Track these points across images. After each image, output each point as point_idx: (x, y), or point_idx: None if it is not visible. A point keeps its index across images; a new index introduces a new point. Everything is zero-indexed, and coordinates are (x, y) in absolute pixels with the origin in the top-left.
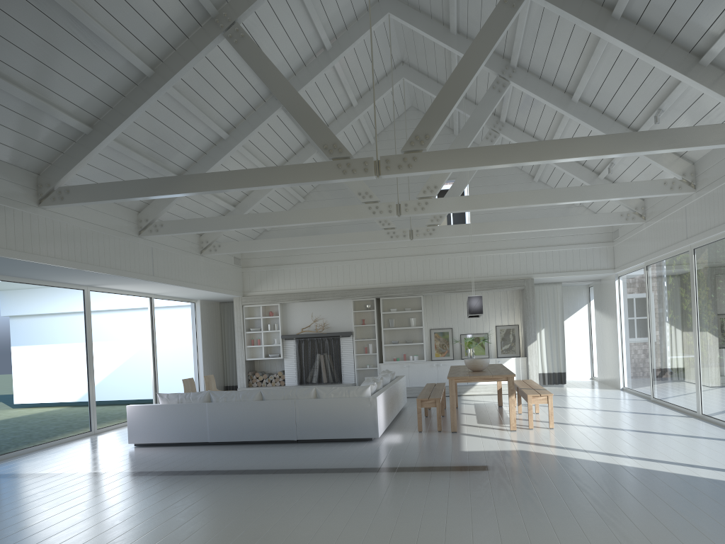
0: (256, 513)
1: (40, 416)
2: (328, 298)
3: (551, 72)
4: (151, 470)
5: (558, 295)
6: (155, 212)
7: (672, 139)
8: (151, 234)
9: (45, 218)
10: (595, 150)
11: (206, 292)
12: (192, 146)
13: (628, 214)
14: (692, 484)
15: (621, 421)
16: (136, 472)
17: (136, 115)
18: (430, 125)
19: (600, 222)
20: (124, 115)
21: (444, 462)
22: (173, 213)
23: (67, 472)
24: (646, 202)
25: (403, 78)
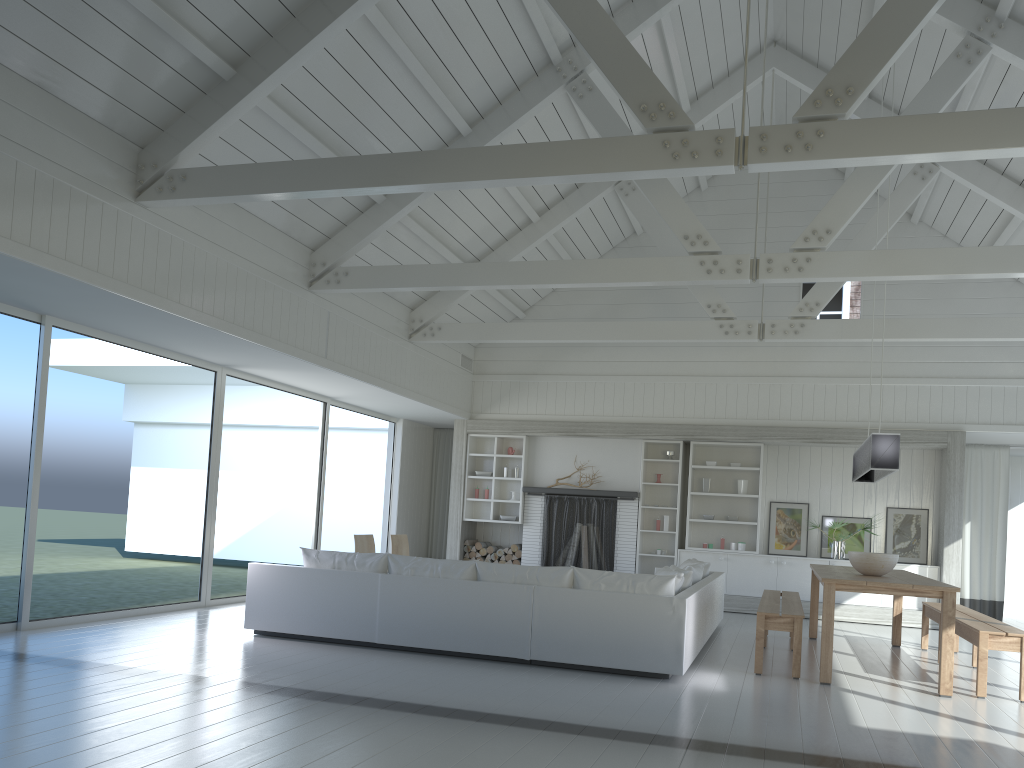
0: None
1: (151, 571)
2: (605, 434)
3: None
4: (259, 682)
5: (1001, 467)
6: (338, 251)
7: None
8: (327, 288)
9: (145, 224)
10: None
11: (411, 402)
12: (409, 141)
13: None
14: None
15: None
16: (232, 681)
17: (312, 50)
18: (859, 69)
19: None
20: (290, 48)
21: (826, 746)
22: (370, 263)
23: (118, 665)
24: None
25: (772, 68)
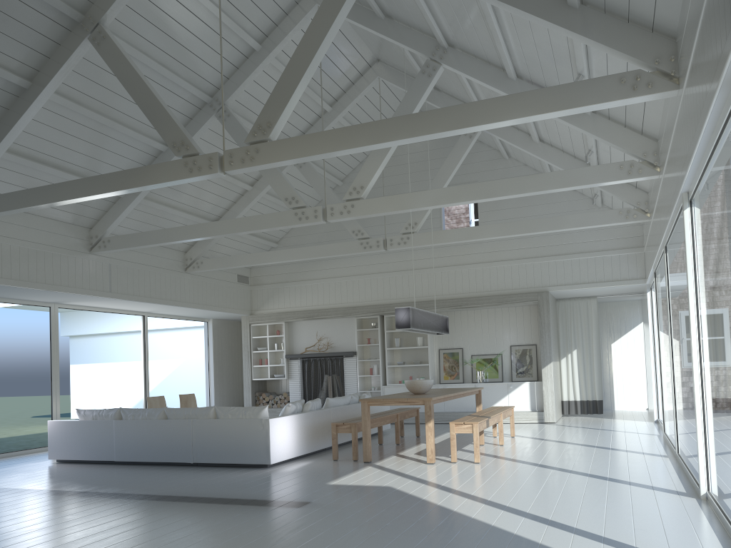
0: None
1: None
2: (331, 316)
3: (478, 47)
4: (8, 487)
5: (592, 311)
6: (104, 228)
7: (537, 103)
8: (100, 250)
9: None
10: (446, 124)
11: (196, 309)
12: (127, 159)
13: (628, 211)
14: (481, 543)
15: (573, 458)
16: None
17: (20, 127)
18: (273, 112)
19: (595, 221)
20: (7, 128)
21: (280, 495)
22: (138, 230)
23: None
24: (649, 195)
25: (378, 77)
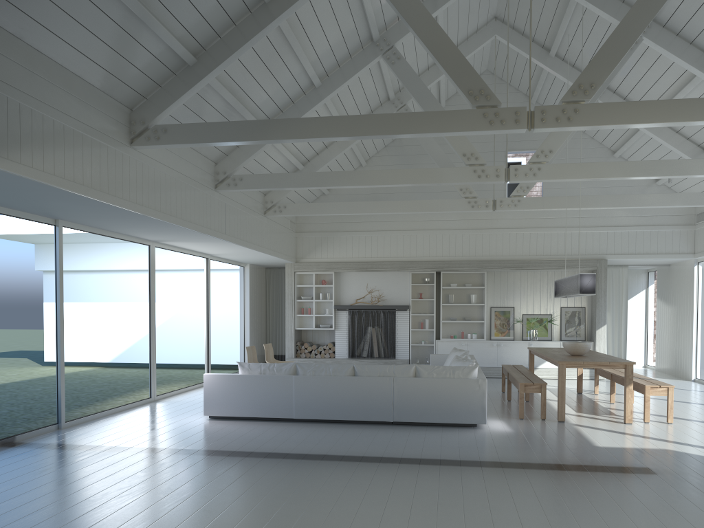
0: (427, 518)
1: (75, 376)
2: (386, 269)
3: (697, 28)
4: (251, 450)
5: (623, 279)
6: (234, 164)
7: None
8: (228, 188)
9: (135, 160)
10: None
11: (265, 255)
12: (283, 92)
13: None
14: None
15: None
16: (235, 451)
17: (248, 46)
18: (598, 73)
19: (703, 201)
20: (234, 45)
21: (591, 459)
22: (247, 168)
23: (154, 447)
24: None
25: (495, 35)
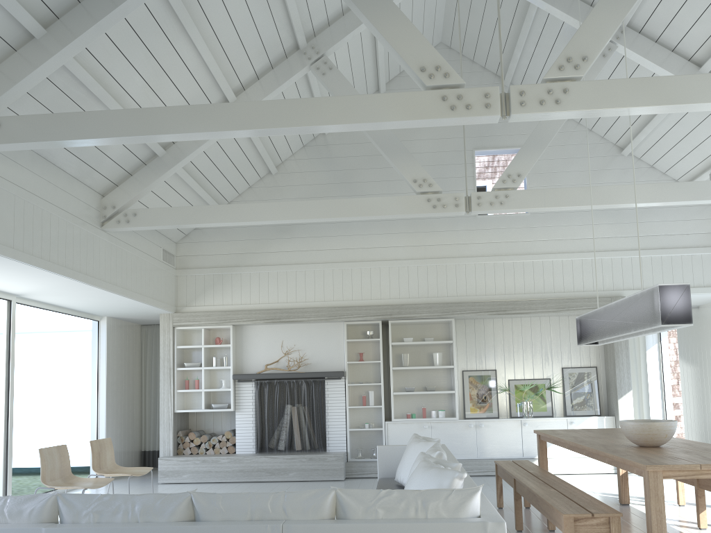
0: None
1: None
2: (309, 319)
3: None
4: None
5: None
6: None
7: None
8: None
9: None
10: None
11: (109, 295)
12: None
13: None
14: None
15: None
16: None
17: None
18: None
19: None
20: None
21: None
22: None
23: None
24: None
25: None
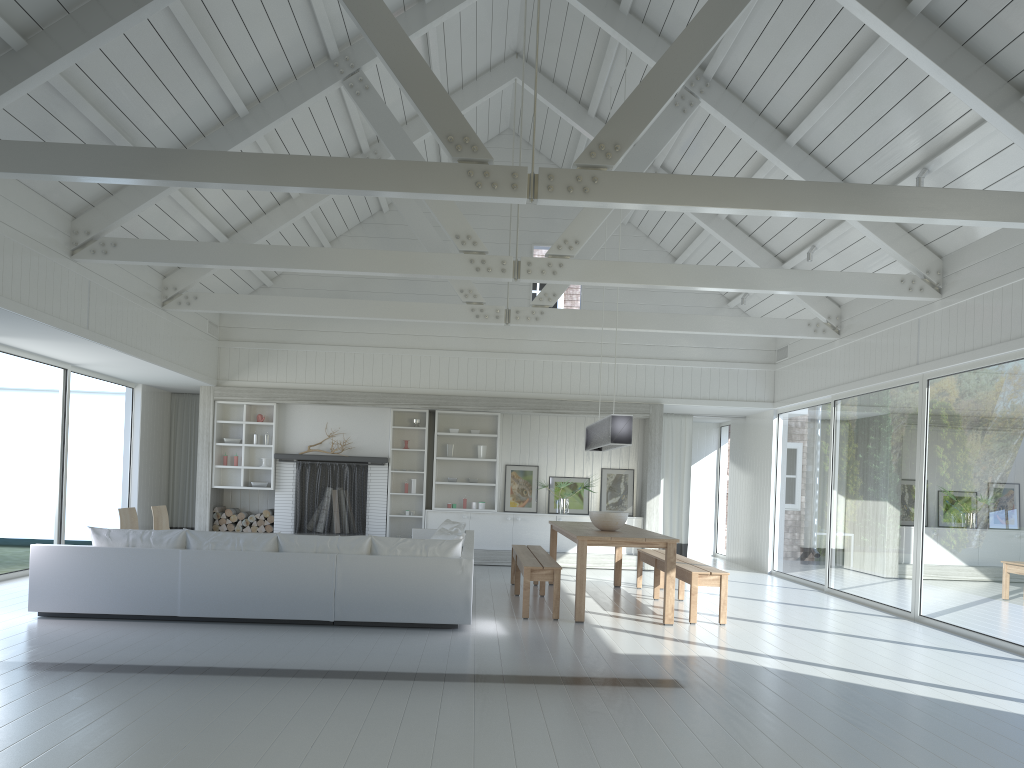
0: (336, 752)
1: None
2: (356, 403)
3: (766, 94)
4: (90, 662)
5: (686, 433)
6: (105, 220)
7: (976, 206)
8: (93, 258)
9: None
10: (867, 206)
11: (163, 370)
12: (187, 118)
13: (818, 325)
14: (1012, 724)
15: (812, 620)
16: (62, 663)
17: (114, 33)
18: (624, 130)
19: (780, 330)
20: (91, 28)
21: (603, 670)
22: (130, 230)
23: None
24: (845, 310)
25: (515, 78)
